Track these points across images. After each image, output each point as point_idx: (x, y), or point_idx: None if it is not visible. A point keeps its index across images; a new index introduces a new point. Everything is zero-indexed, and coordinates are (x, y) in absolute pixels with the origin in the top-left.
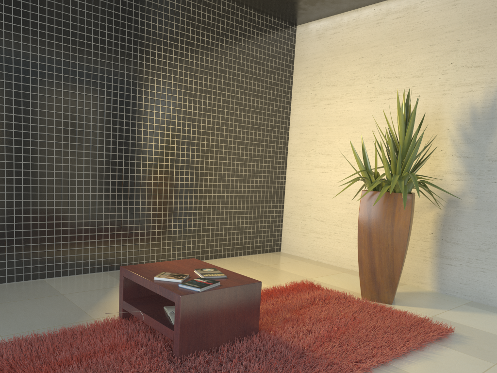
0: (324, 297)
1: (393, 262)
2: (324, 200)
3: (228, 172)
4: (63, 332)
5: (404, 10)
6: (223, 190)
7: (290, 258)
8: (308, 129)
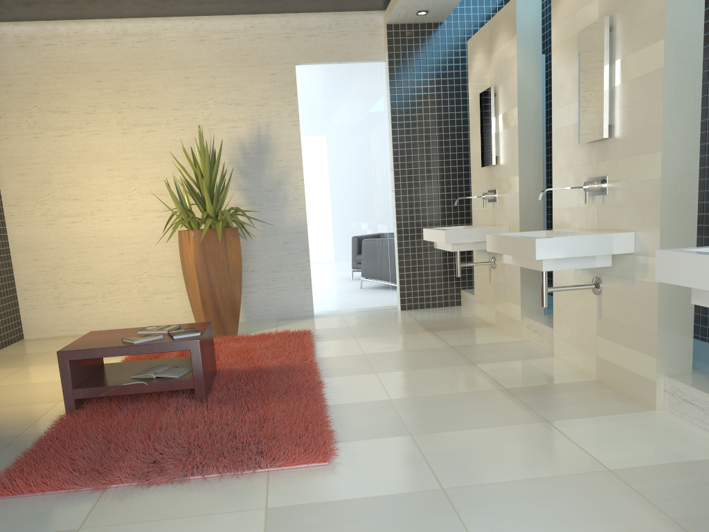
0: None
1: (234, 294)
2: (84, 256)
3: None
4: (56, 437)
5: (145, 34)
6: None
7: (54, 339)
8: (34, 168)
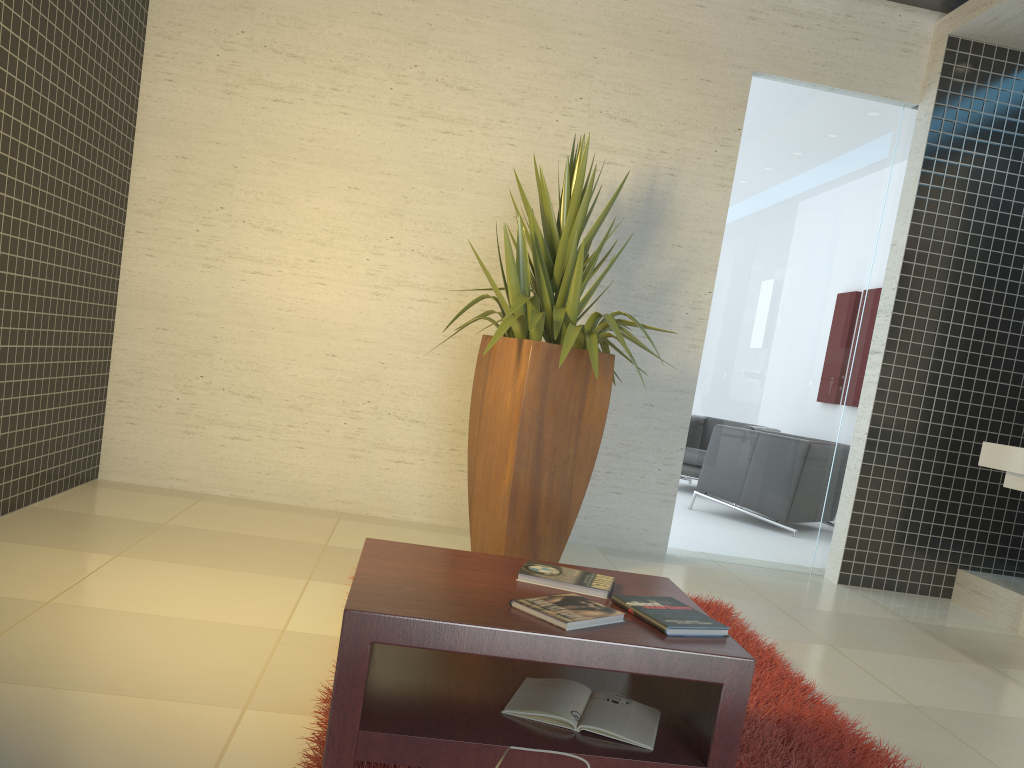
0: None
1: (572, 490)
2: (258, 344)
3: (30, 239)
4: None
5: None
6: (18, 296)
7: (162, 495)
8: (207, 151)
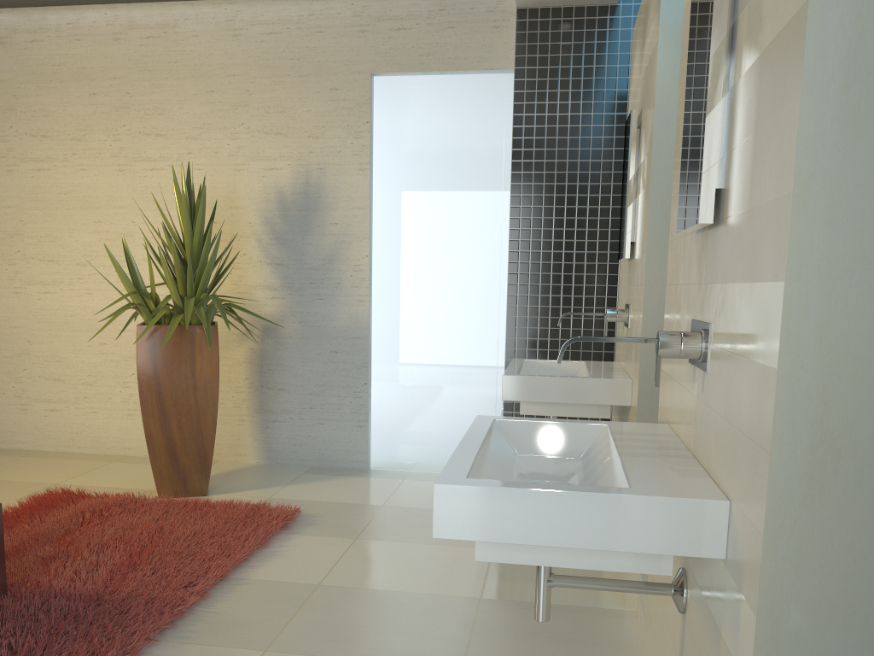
0: (99, 509)
1: (202, 430)
2: (56, 342)
3: None
4: None
5: (158, 26)
6: None
7: (2, 455)
8: (3, 213)
